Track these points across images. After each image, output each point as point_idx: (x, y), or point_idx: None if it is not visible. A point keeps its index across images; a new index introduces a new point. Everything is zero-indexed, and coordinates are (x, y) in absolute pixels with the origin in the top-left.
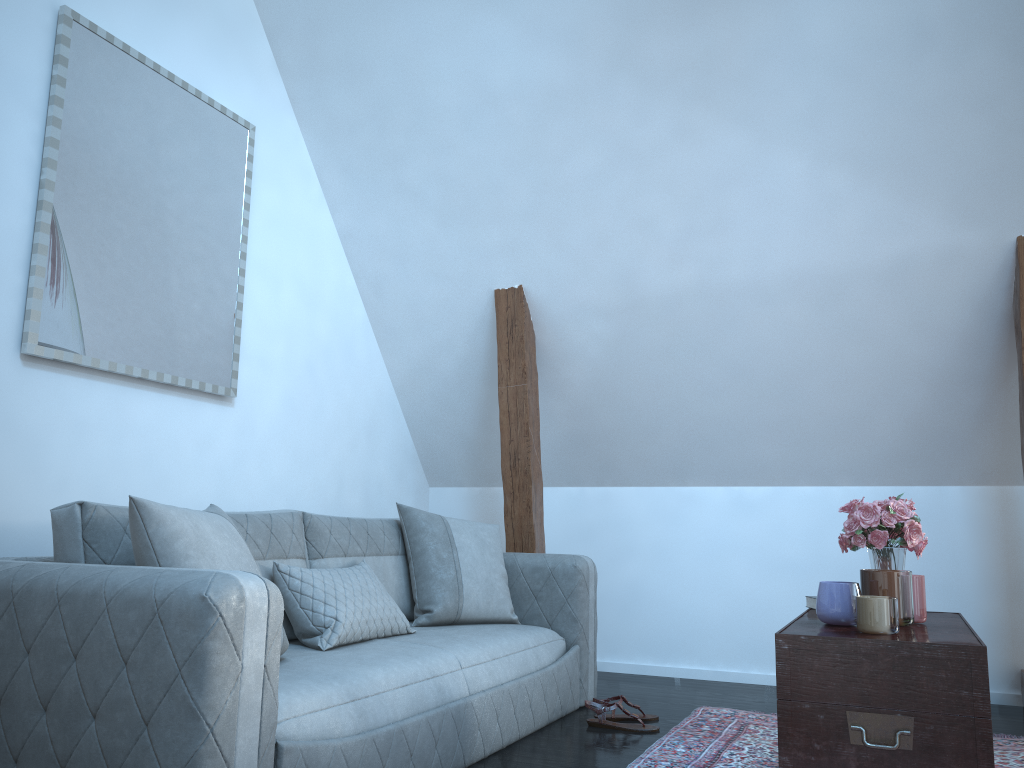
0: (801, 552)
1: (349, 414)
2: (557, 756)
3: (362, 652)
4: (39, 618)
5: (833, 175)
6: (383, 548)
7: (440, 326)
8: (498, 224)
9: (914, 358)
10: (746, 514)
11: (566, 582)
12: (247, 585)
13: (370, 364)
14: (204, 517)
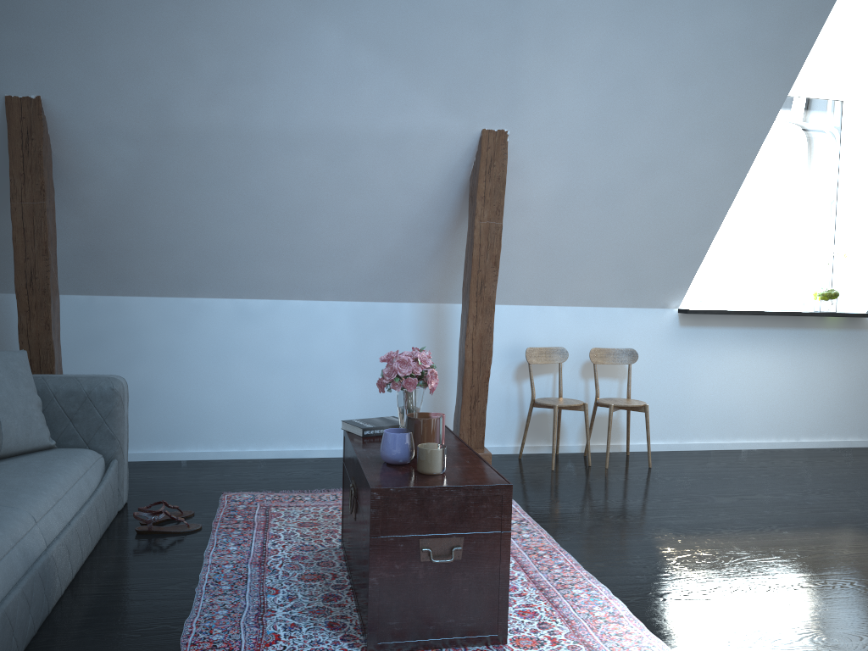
0: (292, 353)
1: None
2: (130, 578)
3: None
4: None
5: (362, 53)
6: None
7: None
8: (16, 27)
9: (397, 209)
10: (249, 322)
11: (104, 404)
12: None
13: None
14: None
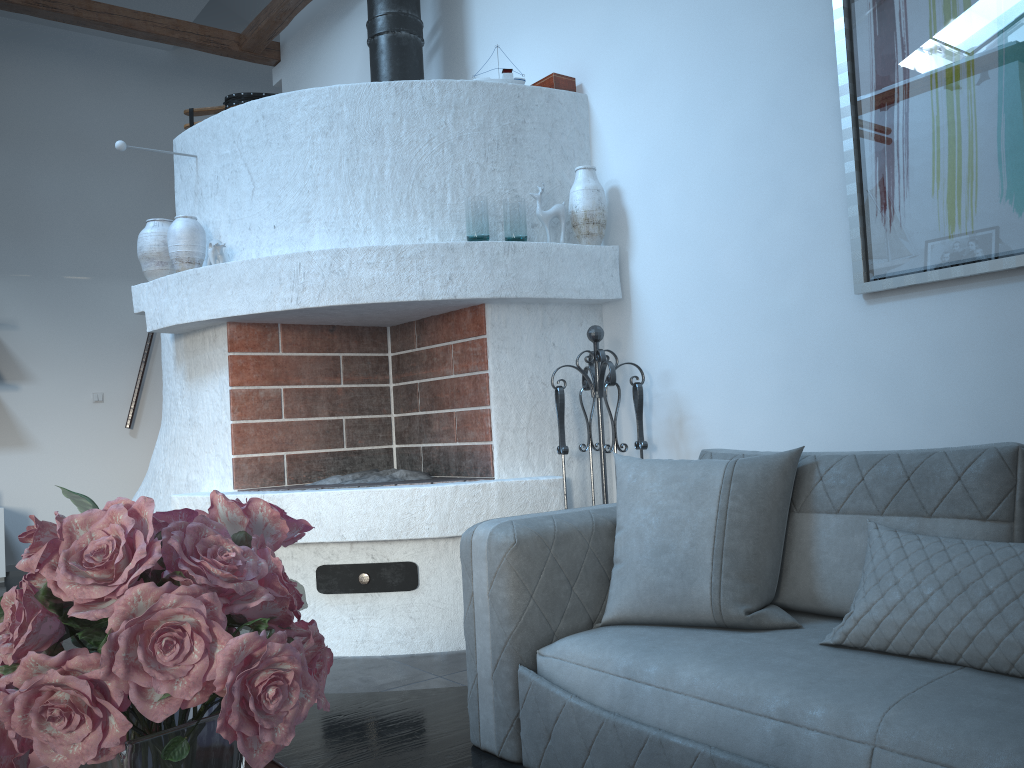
0: None
1: None
2: None
3: (812, 659)
4: None
5: None
6: None
7: None
8: None
9: None
10: None
11: None
12: (478, 531)
13: None
14: (664, 469)
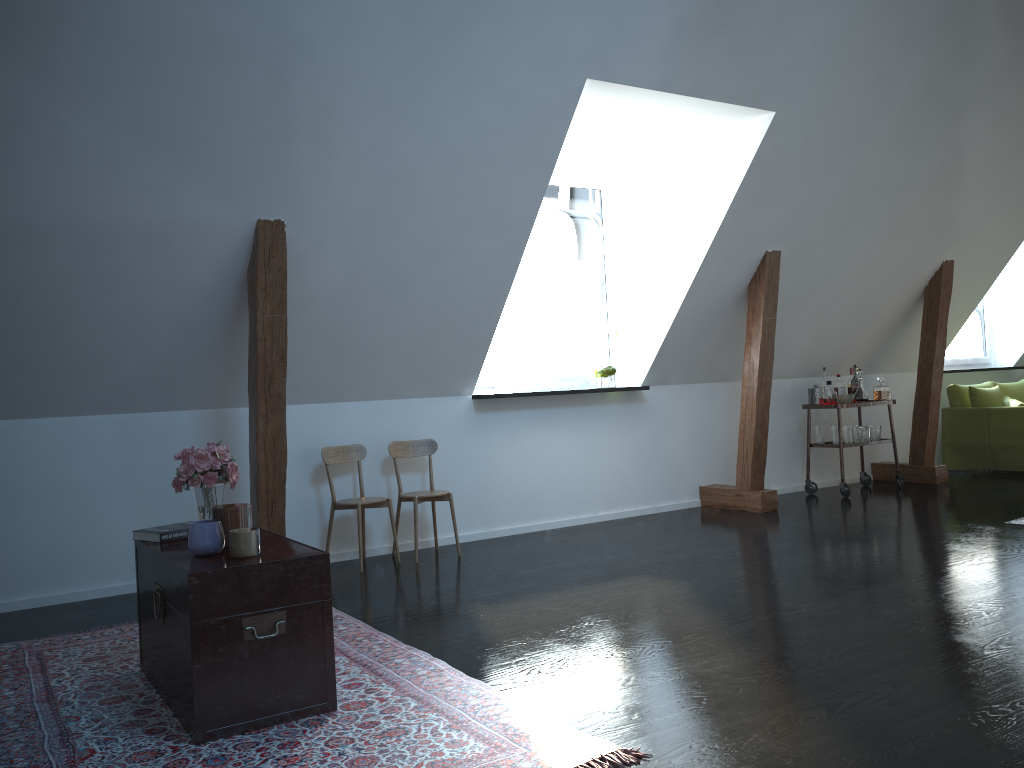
0: (46, 480)
1: None
2: None
3: None
4: None
5: (119, 140)
6: None
7: None
8: None
9: (166, 306)
10: None
11: None
12: None
13: None
14: None
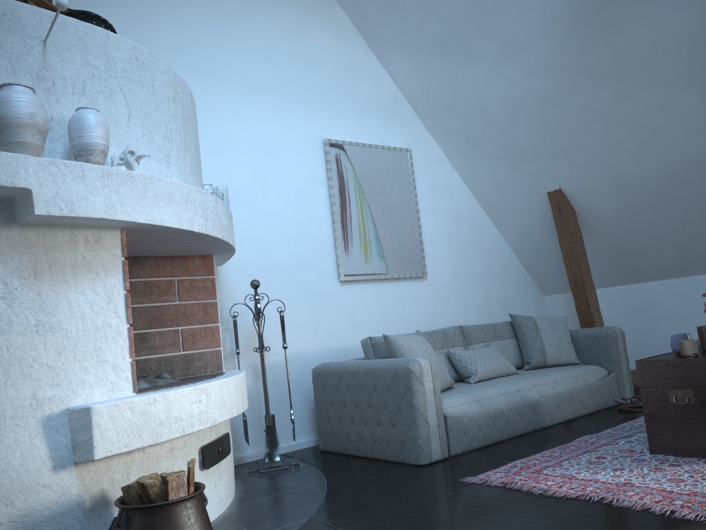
0: None
1: (487, 269)
2: (589, 423)
3: (487, 383)
4: (362, 379)
5: None
6: (503, 336)
7: (525, 215)
8: (539, 161)
9: None
10: None
11: (603, 341)
12: (422, 362)
13: (494, 240)
14: (411, 337)
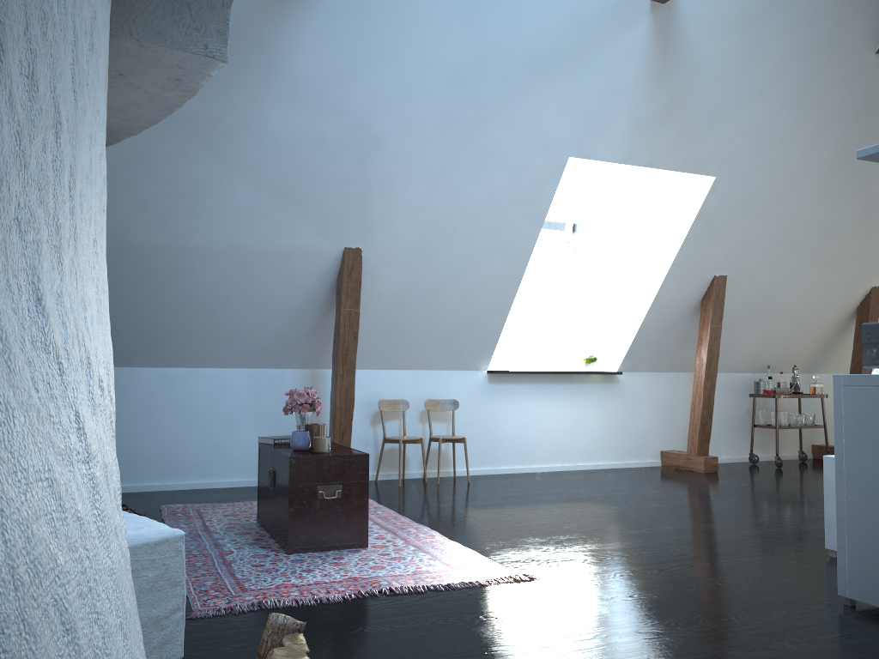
0: (203, 408)
1: None
2: None
3: None
4: None
5: (264, 198)
6: None
7: None
8: None
9: (285, 300)
10: (170, 385)
11: None
12: None
13: None
14: None
